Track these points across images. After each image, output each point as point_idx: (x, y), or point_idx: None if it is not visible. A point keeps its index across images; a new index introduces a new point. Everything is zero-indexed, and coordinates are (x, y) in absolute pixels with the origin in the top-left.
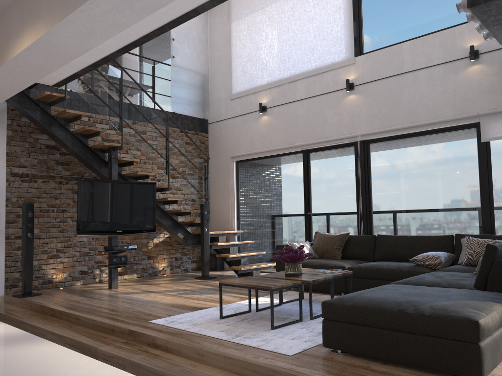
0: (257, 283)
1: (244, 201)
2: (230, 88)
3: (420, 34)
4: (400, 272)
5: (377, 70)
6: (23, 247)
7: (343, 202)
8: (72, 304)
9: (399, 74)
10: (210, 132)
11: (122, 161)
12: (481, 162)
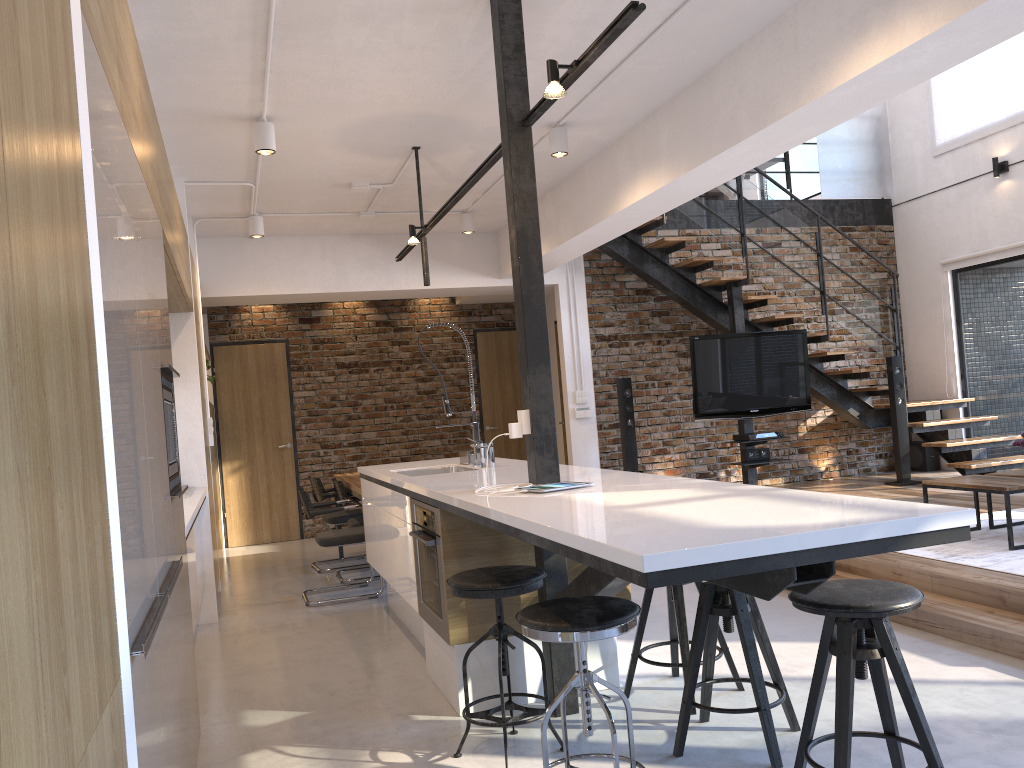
0: (983, 483)
1: (973, 343)
2: (930, 136)
3: None
4: None
5: None
6: (622, 439)
7: None
8: None
9: None
10: (896, 221)
11: (749, 301)
12: None
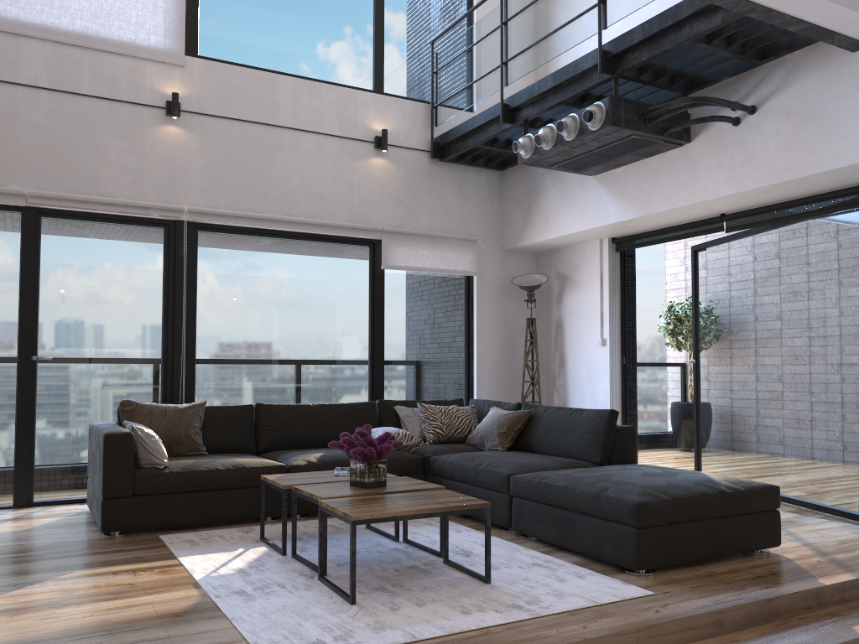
0: (431, 503)
1: None
2: None
3: (303, 73)
4: None
5: (231, 100)
6: None
7: (129, 338)
8: None
9: (271, 124)
10: None
11: None
12: (375, 297)
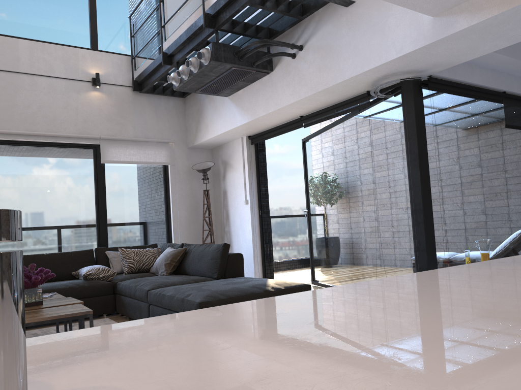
0: (49, 314)
1: None
2: None
3: (38, 38)
4: (83, 288)
5: None
6: None
7: None
8: None
9: (14, 71)
10: None
11: None
12: (98, 181)
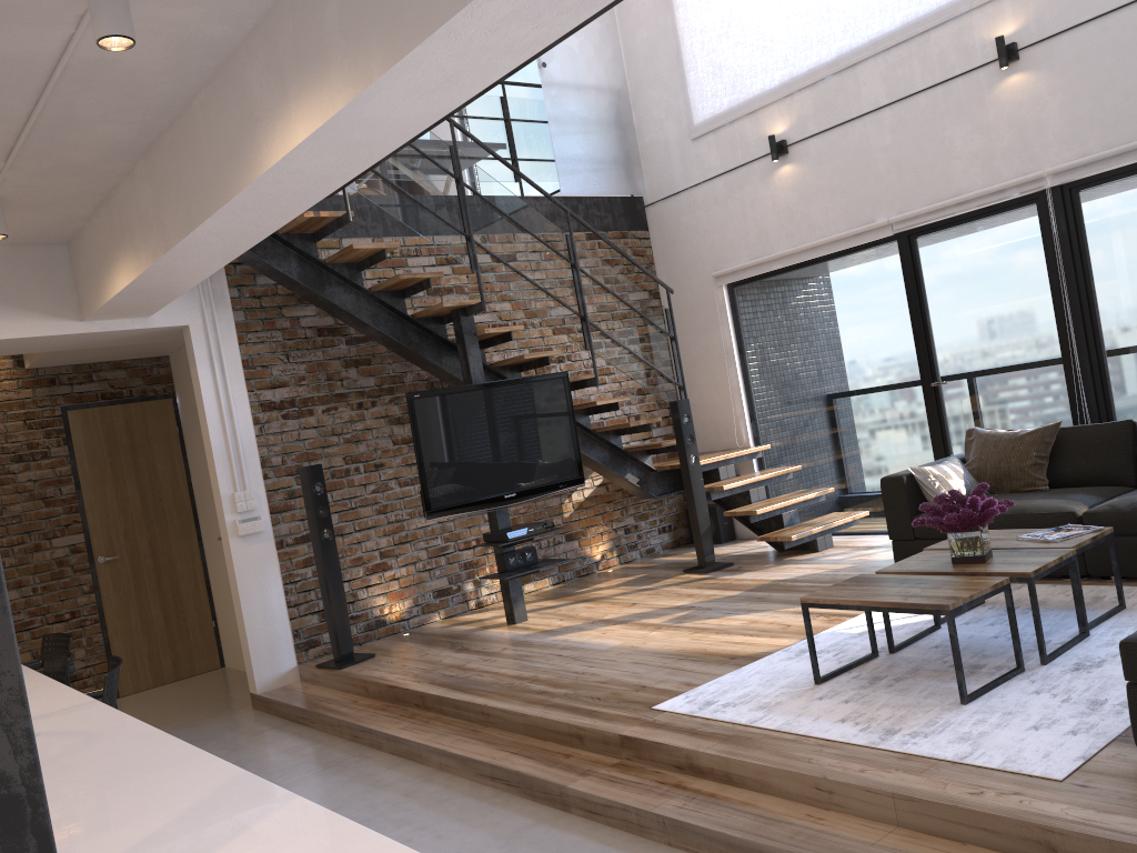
0: (900, 595)
1: (761, 376)
2: (686, 113)
3: None
4: None
5: None
6: (318, 561)
7: (1022, 346)
8: (454, 677)
9: None
10: (652, 226)
11: (486, 336)
12: None
